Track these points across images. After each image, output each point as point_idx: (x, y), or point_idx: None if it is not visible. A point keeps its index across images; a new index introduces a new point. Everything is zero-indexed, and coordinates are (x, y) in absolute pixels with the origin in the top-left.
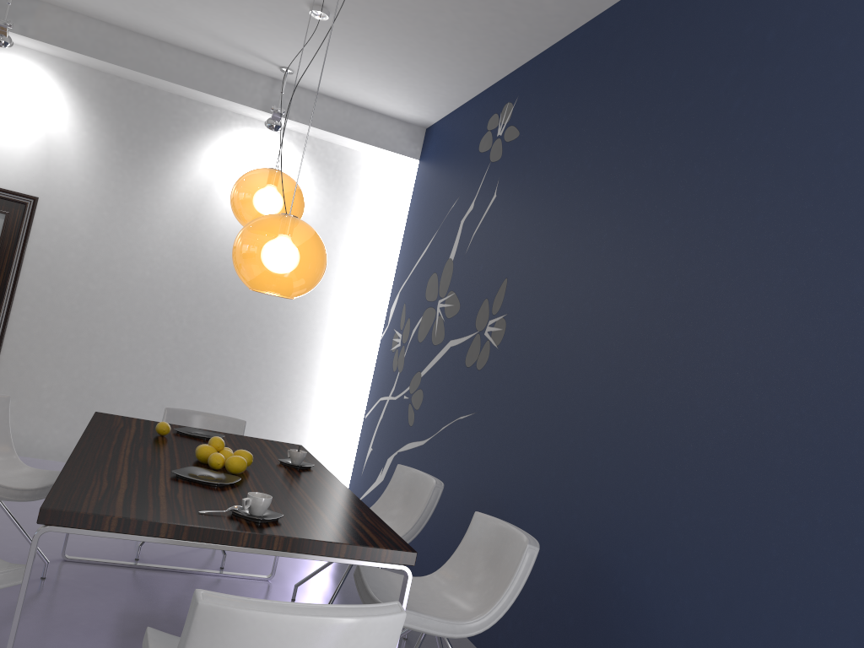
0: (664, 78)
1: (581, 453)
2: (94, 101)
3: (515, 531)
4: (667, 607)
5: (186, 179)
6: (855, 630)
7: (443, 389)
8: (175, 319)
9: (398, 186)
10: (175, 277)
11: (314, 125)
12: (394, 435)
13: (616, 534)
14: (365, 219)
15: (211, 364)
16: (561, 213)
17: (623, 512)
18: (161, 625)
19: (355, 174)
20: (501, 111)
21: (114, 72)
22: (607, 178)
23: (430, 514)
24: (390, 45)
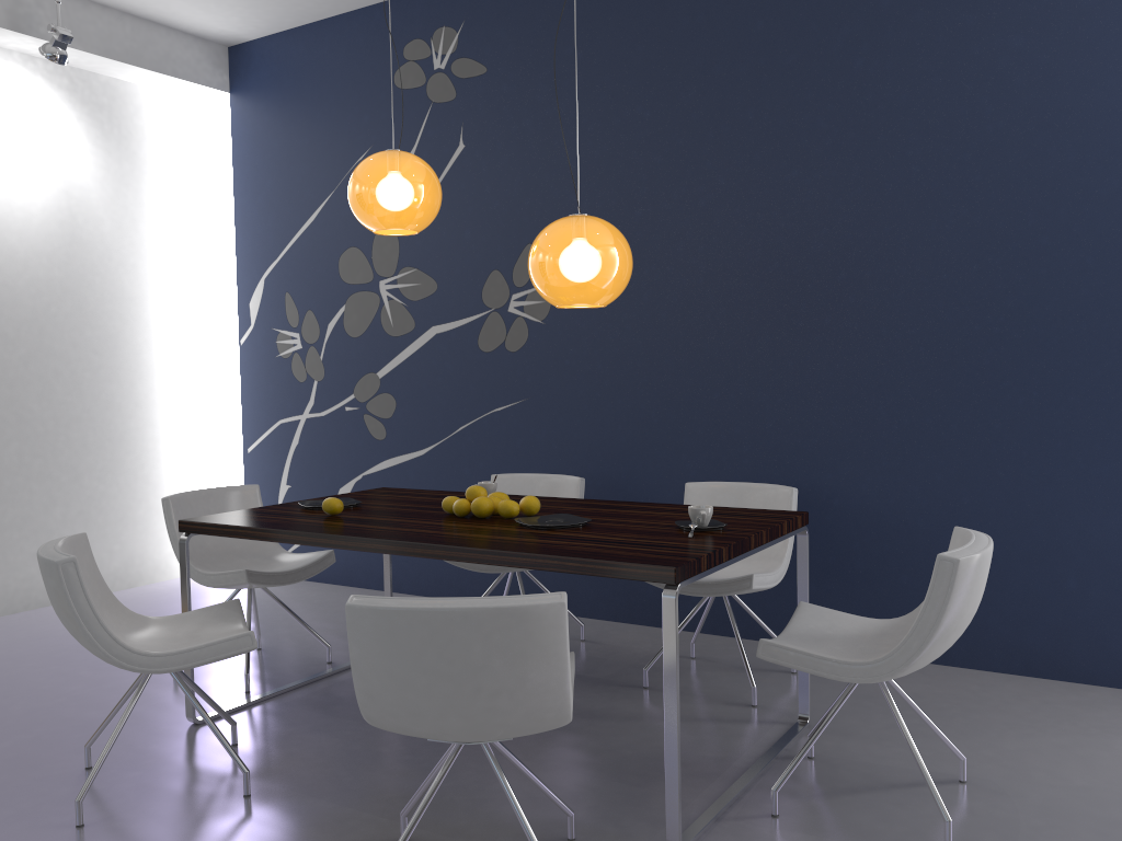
0: (745, 27)
1: (737, 403)
2: None
3: (750, 485)
4: (895, 500)
5: None
6: (1081, 456)
7: (441, 385)
8: None
9: (194, 130)
10: None
11: (88, 49)
12: (343, 458)
13: (811, 461)
14: (165, 184)
15: (13, 436)
16: (613, 167)
17: (815, 441)
18: None
19: (137, 118)
20: (431, 37)
21: None
22: (685, 128)
23: None
24: None
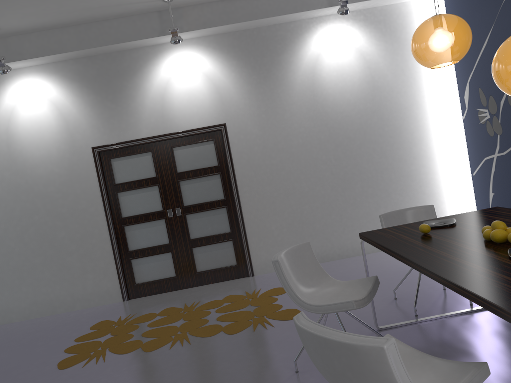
0: None
1: None
2: (230, 53)
3: None
4: None
5: (298, 74)
6: None
7: None
8: (327, 161)
9: (429, 14)
10: (316, 136)
11: None
12: None
13: None
14: None
15: (358, 179)
16: None
17: None
18: (494, 360)
19: (398, 20)
20: None
21: (234, 29)
22: None
23: None
24: None
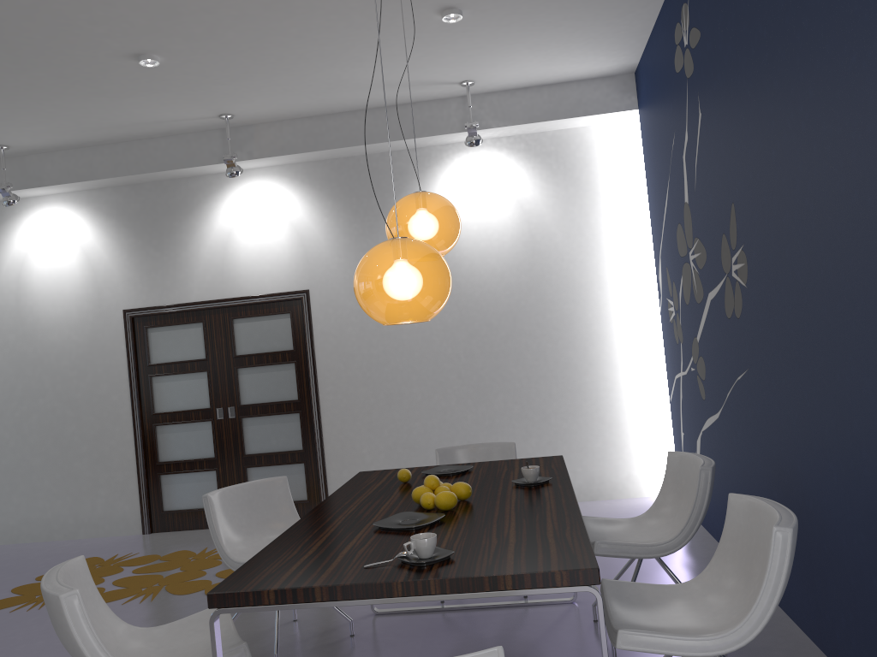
0: None
1: (851, 390)
2: (324, 189)
3: (769, 511)
4: None
5: None
6: None
7: (717, 350)
8: (453, 357)
9: (628, 145)
10: (440, 318)
11: (515, 123)
12: (695, 414)
13: None
14: (605, 194)
15: (499, 390)
16: (756, 104)
17: None
18: None
19: (578, 152)
20: (680, 18)
21: (330, 156)
22: (784, 37)
23: (705, 502)
24: (537, 10)
